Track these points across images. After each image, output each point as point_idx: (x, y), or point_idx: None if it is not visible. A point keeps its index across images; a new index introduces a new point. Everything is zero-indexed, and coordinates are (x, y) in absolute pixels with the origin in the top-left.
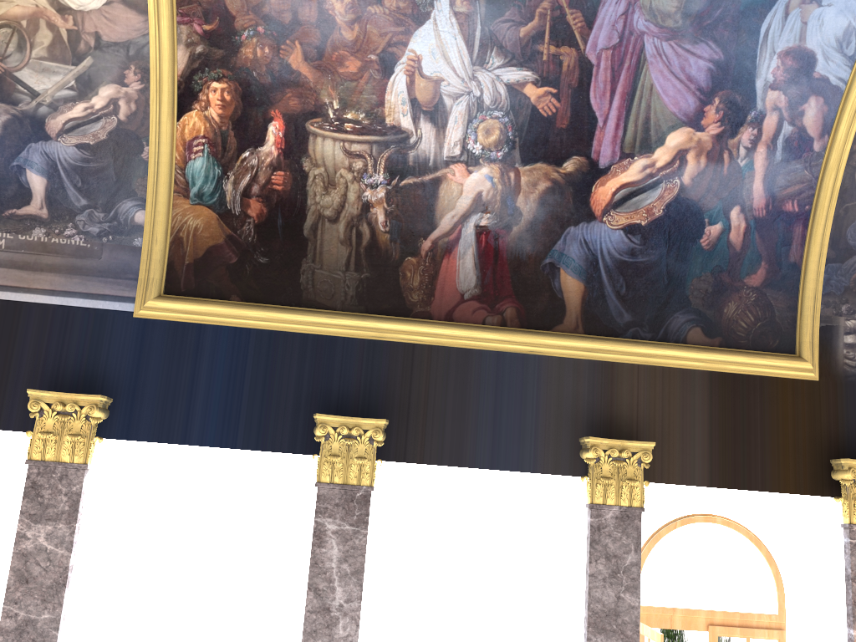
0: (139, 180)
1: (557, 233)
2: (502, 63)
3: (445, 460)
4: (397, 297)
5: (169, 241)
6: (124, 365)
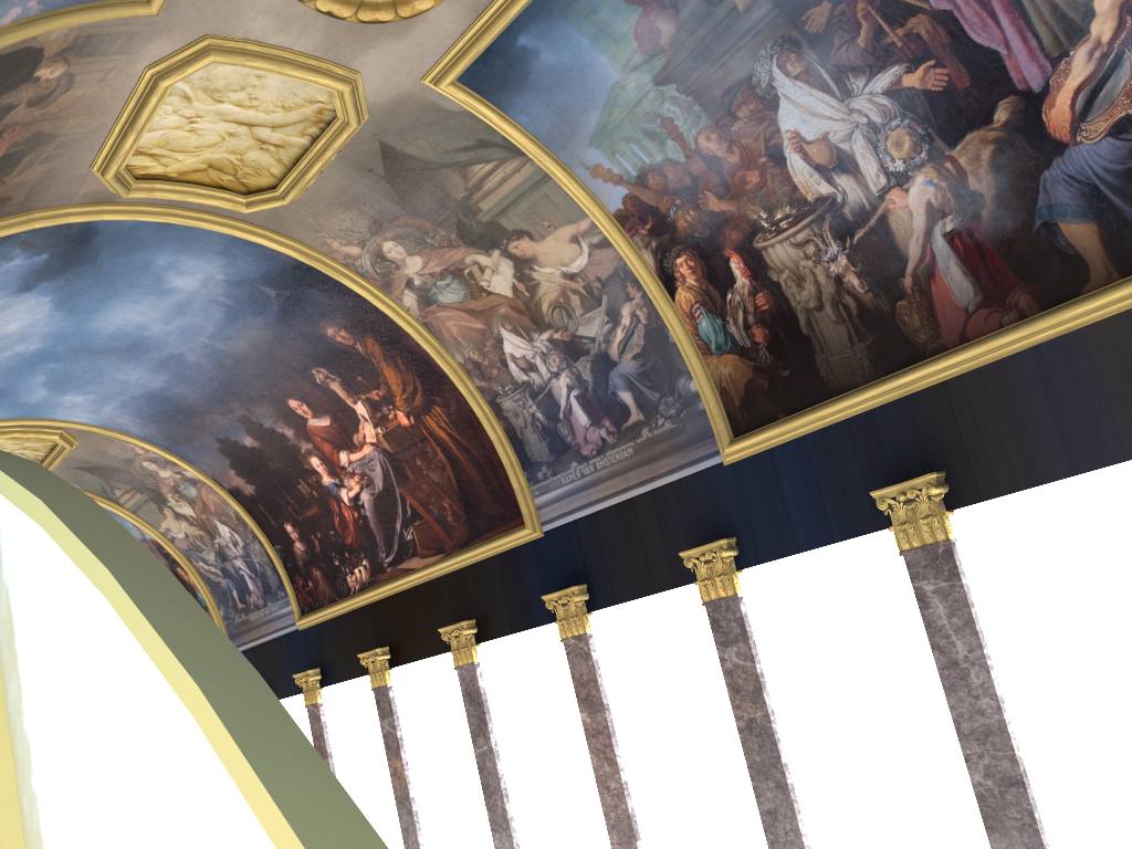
0: (678, 359)
1: (1032, 189)
2: (866, 80)
3: (1020, 484)
4: (906, 345)
5: (717, 394)
6: (735, 506)
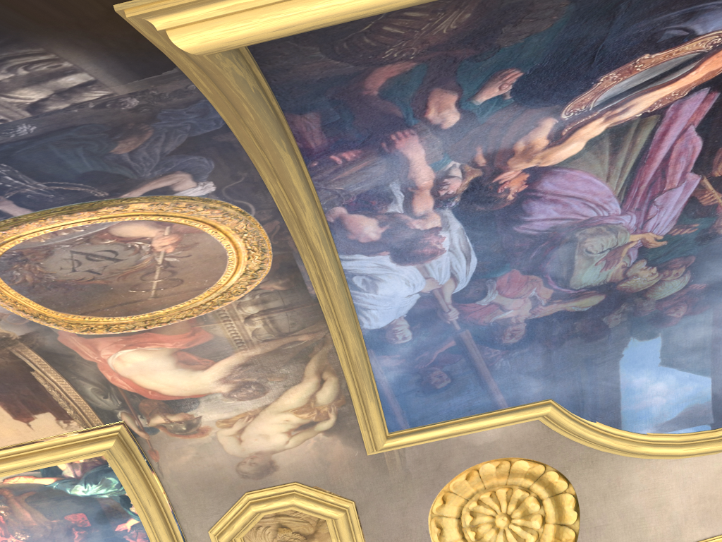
0: None
1: None
2: None
3: None
4: None
5: None
6: None
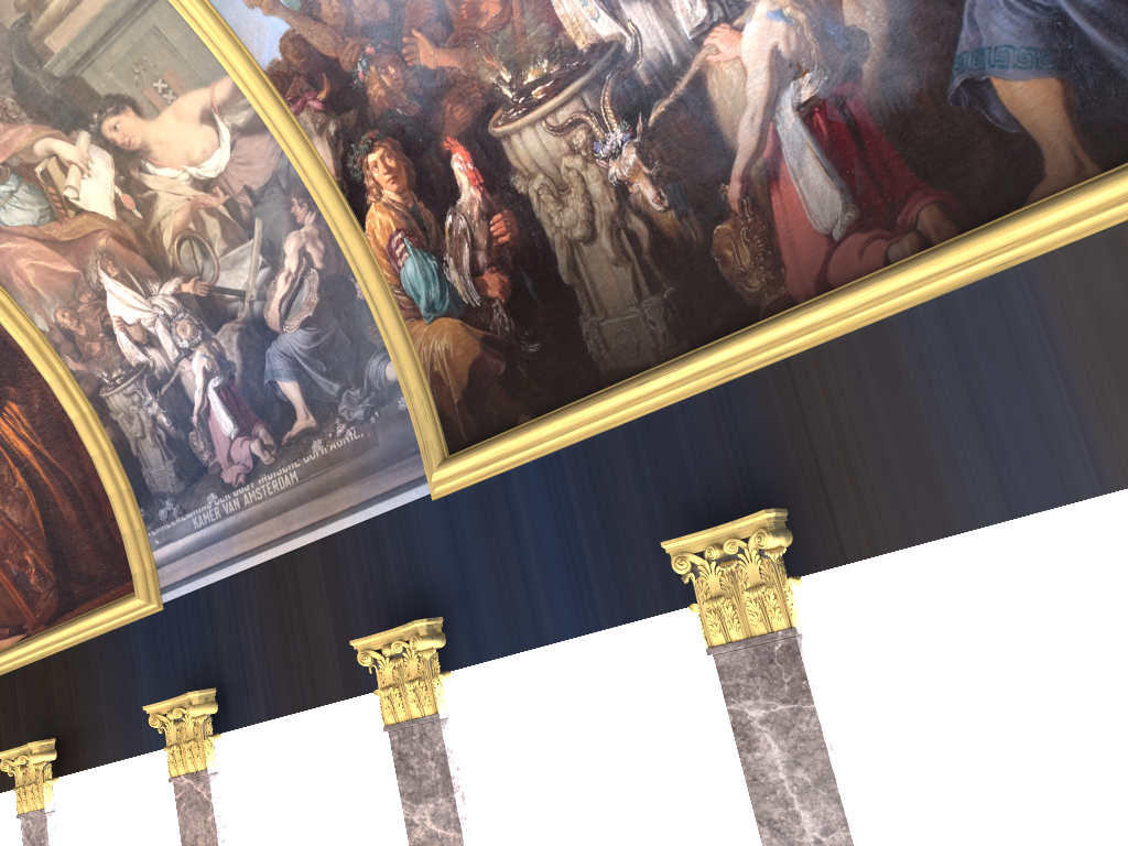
0: (369, 327)
1: (950, 21)
2: None
3: (915, 534)
4: (728, 298)
5: (427, 384)
6: (446, 566)
